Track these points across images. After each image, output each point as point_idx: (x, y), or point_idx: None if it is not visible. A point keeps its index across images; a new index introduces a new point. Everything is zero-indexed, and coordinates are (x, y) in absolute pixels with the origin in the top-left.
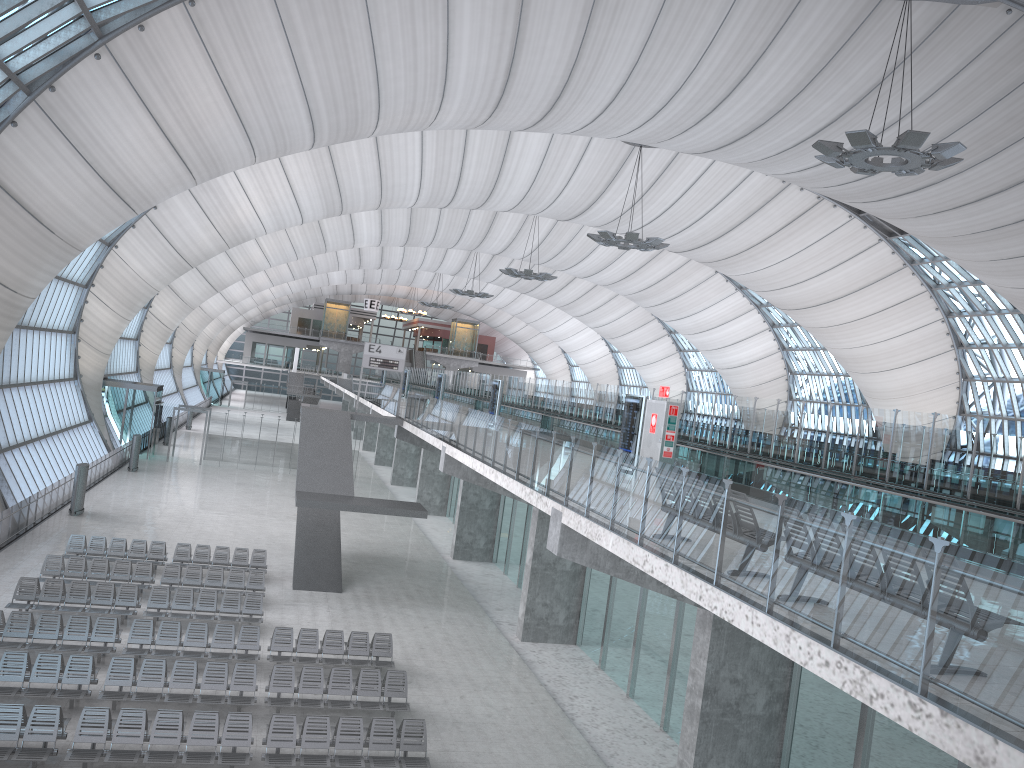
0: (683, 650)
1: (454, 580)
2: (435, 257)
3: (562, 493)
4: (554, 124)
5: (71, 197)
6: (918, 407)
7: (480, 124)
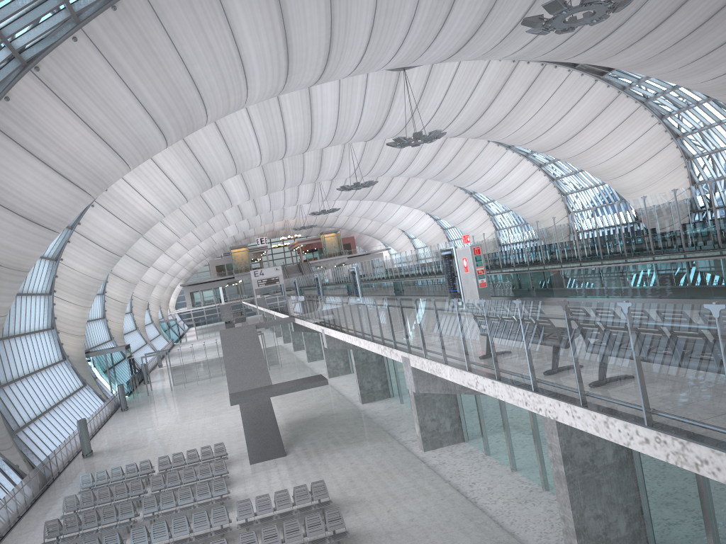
0: (541, 426)
1: (366, 420)
2: (292, 195)
3: (404, 343)
4: (334, 72)
5: (3, 236)
6: (661, 190)
7: (281, 90)
